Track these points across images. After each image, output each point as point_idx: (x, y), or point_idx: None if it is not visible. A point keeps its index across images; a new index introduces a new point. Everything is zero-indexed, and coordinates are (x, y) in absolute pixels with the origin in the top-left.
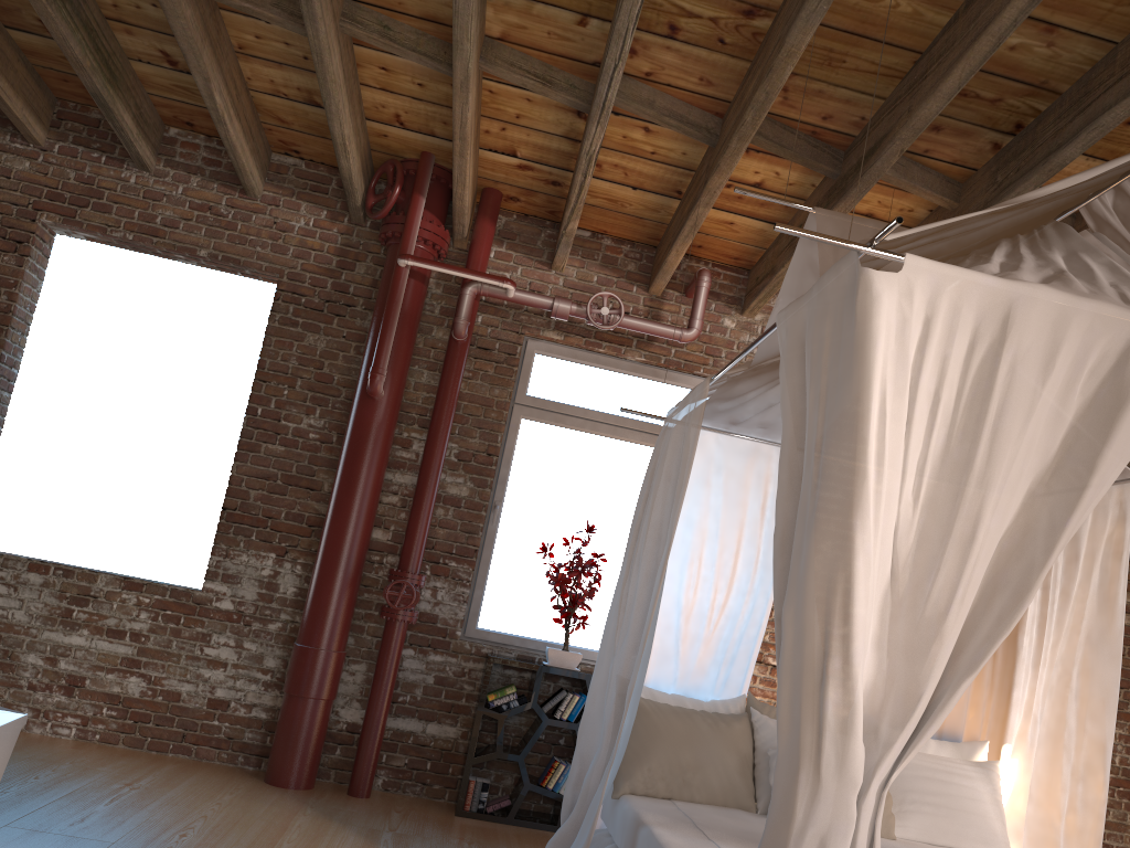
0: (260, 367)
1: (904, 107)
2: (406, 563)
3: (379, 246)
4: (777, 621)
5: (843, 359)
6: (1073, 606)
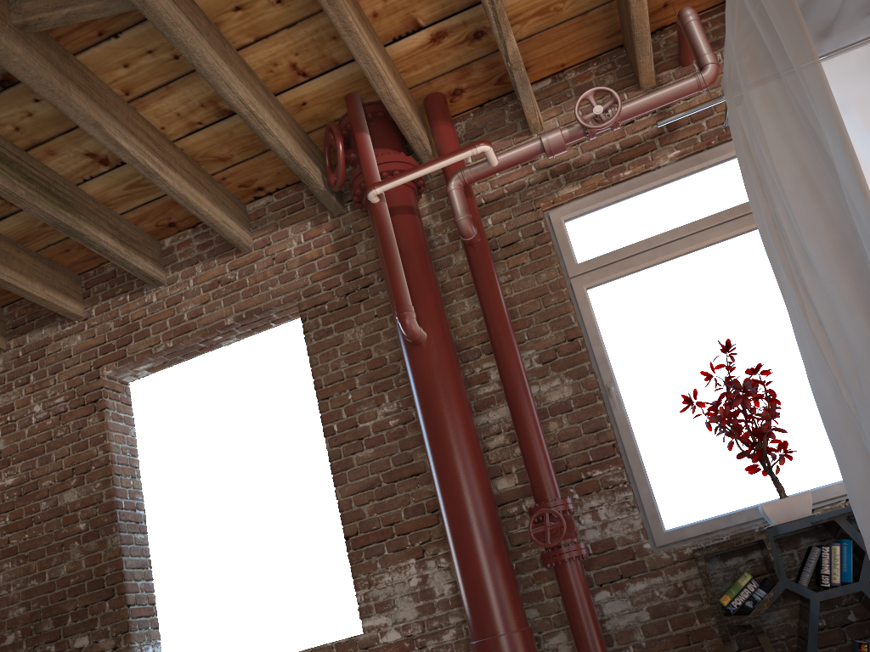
0: (318, 387)
1: None
2: (541, 493)
3: (366, 220)
4: None
5: None
6: None
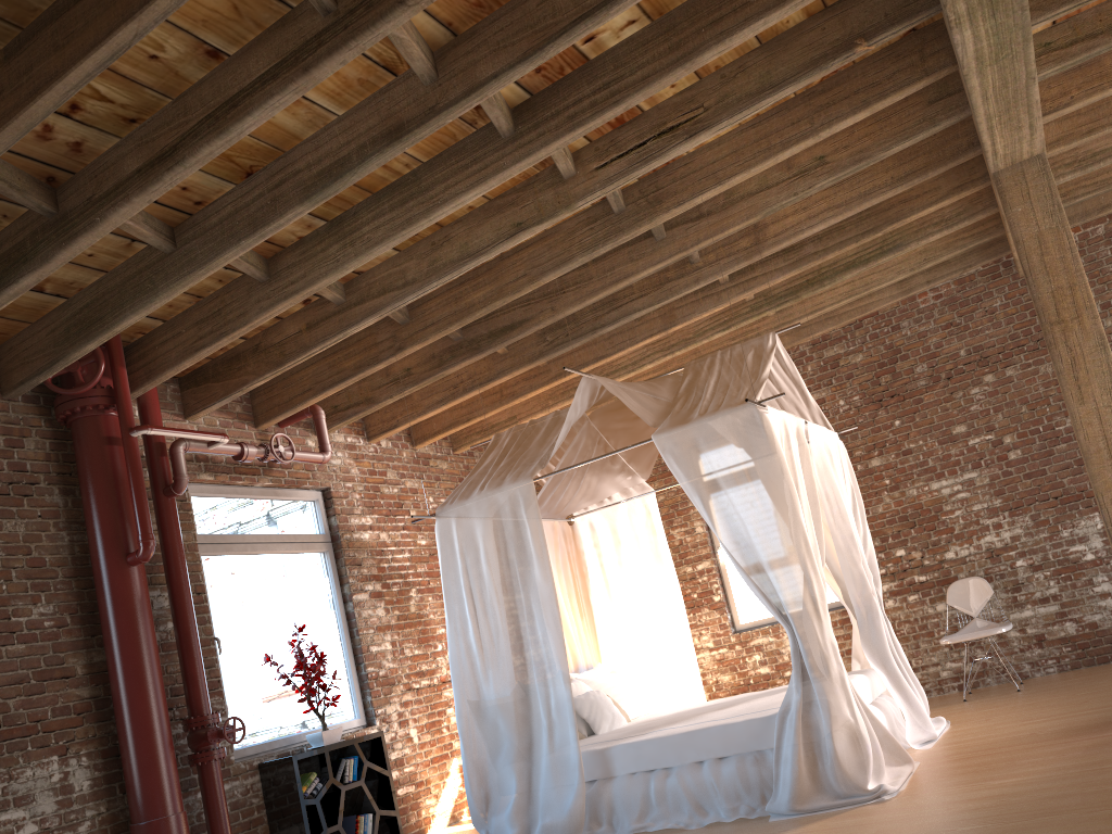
0: None
1: (544, 306)
2: (204, 707)
3: (38, 419)
4: (748, 575)
5: (760, 452)
6: (637, 566)
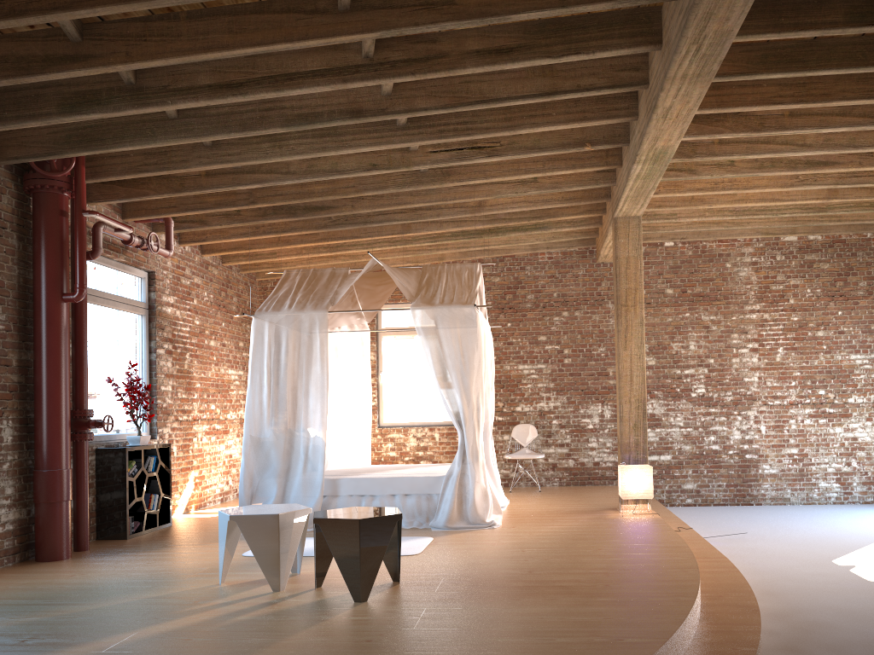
0: None
1: (347, 202)
2: (86, 404)
3: (11, 183)
4: (446, 398)
5: (471, 333)
6: (347, 374)
